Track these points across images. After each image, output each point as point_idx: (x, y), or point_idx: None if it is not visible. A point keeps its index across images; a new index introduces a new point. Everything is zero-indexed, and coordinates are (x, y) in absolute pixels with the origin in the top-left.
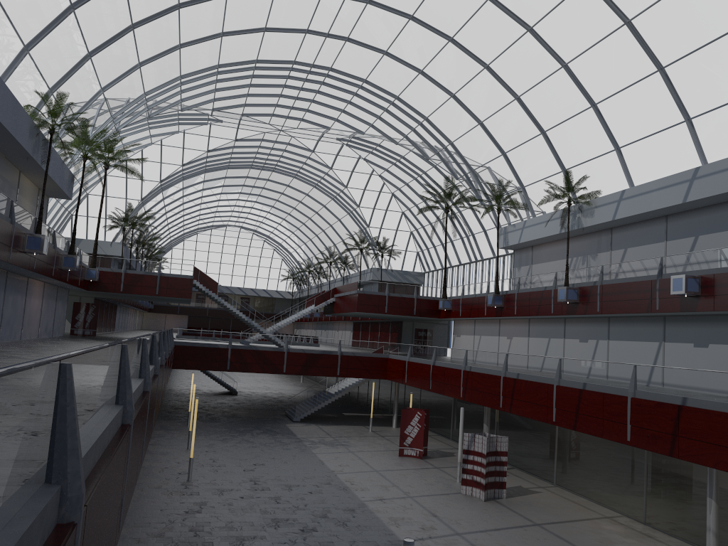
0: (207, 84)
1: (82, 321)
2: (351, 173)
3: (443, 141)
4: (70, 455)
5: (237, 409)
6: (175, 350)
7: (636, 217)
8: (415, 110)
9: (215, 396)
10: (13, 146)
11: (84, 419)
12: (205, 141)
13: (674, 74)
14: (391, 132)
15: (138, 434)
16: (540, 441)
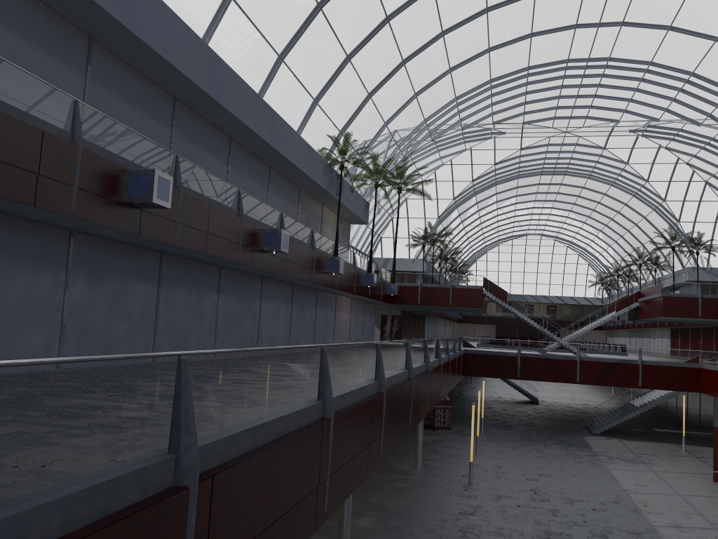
0: (482, 100)
1: (389, 332)
2: (651, 165)
3: None
4: (183, 431)
5: (534, 418)
6: (466, 357)
7: None
8: (716, 84)
9: (515, 404)
10: (311, 184)
11: (244, 407)
12: (491, 155)
13: None
14: (690, 113)
15: (357, 430)
16: None
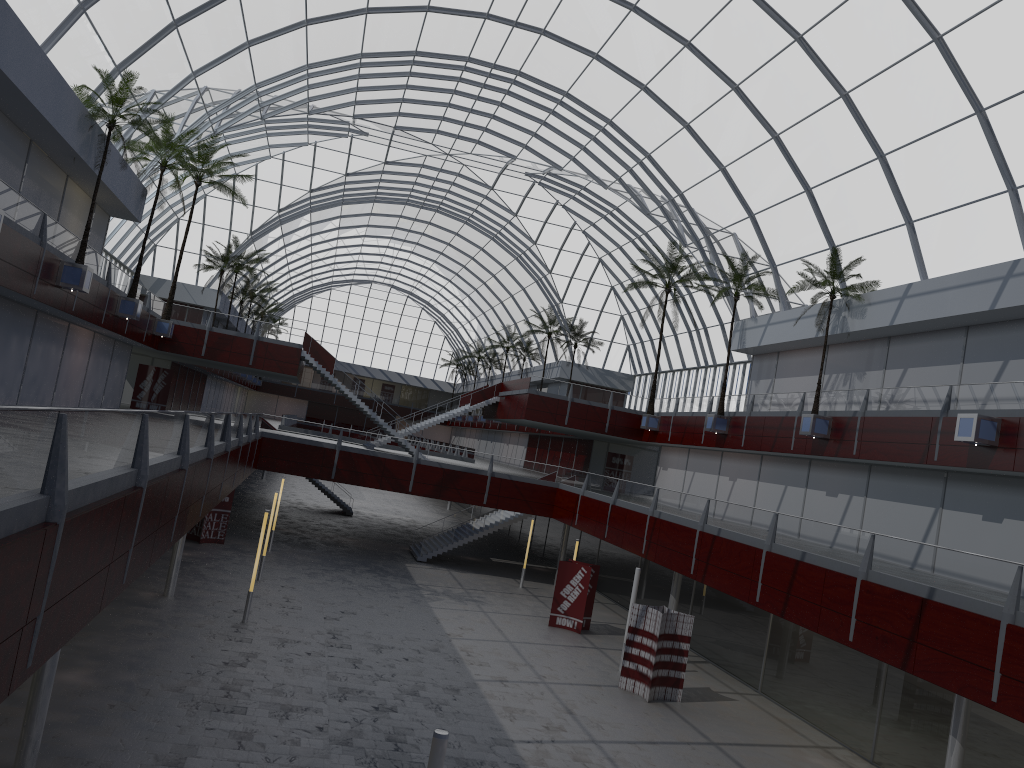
0: (345, 79)
1: (148, 391)
2: (543, 225)
3: (670, 191)
4: None
5: (344, 536)
6: (262, 443)
7: (924, 325)
8: (633, 142)
9: (320, 514)
10: (54, 139)
11: None
12: (343, 161)
13: (998, 120)
14: (599, 171)
15: (97, 542)
16: (748, 628)
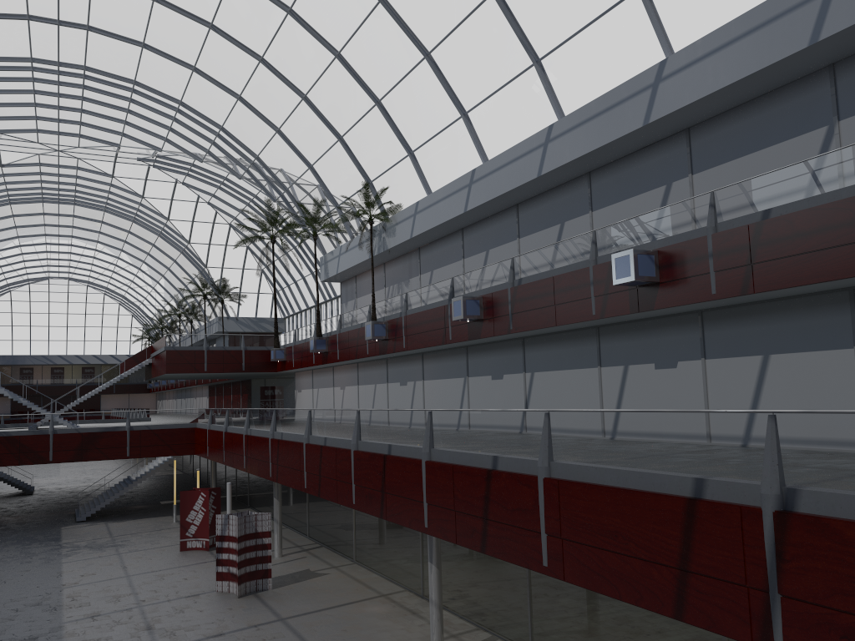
0: None
1: None
2: (171, 202)
3: (249, 155)
4: None
5: (10, 515)
6: None
7: (433, 233)
8: (206, 118)
9: None
10: None
11: None
12: None
13: (440, 60)
14: (191, 147)
15: None
16: (342, 510)
